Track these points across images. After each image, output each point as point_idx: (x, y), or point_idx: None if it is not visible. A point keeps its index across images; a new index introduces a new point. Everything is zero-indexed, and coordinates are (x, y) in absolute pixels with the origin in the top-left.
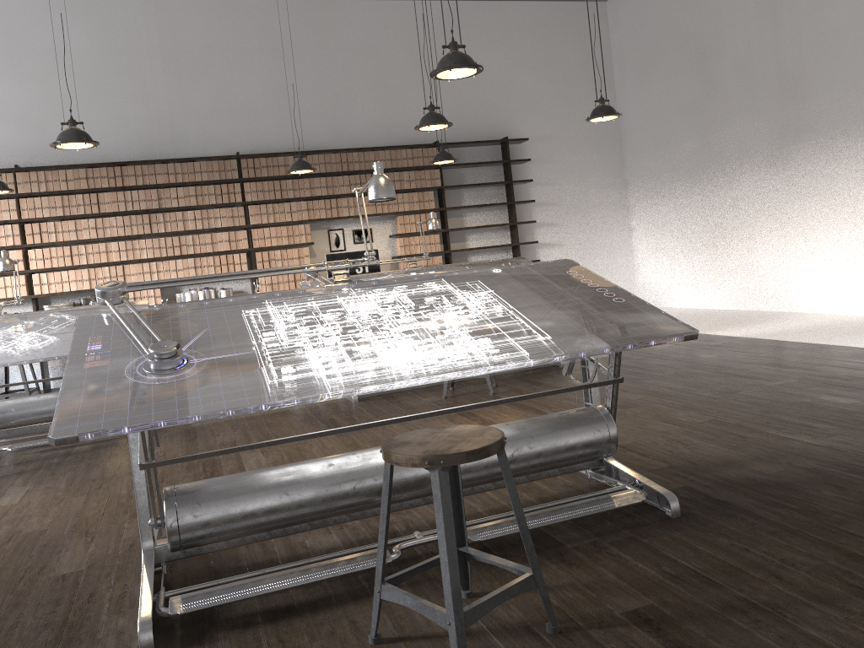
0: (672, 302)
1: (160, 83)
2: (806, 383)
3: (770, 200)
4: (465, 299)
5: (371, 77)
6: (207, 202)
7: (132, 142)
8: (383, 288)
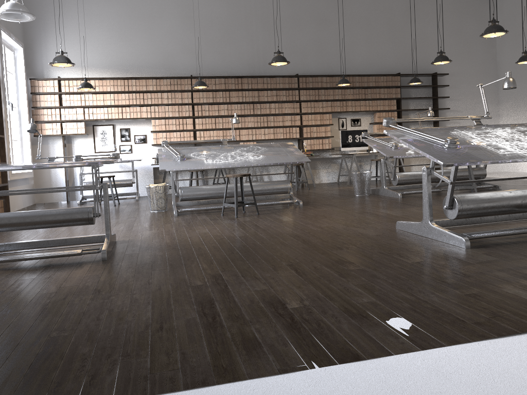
0: (525, 169)
1: (260, 35)
2: None
3: None
4: None
5: (365, 36)
6: (281, 99)
7: (244, 66)
8: (500, 127)
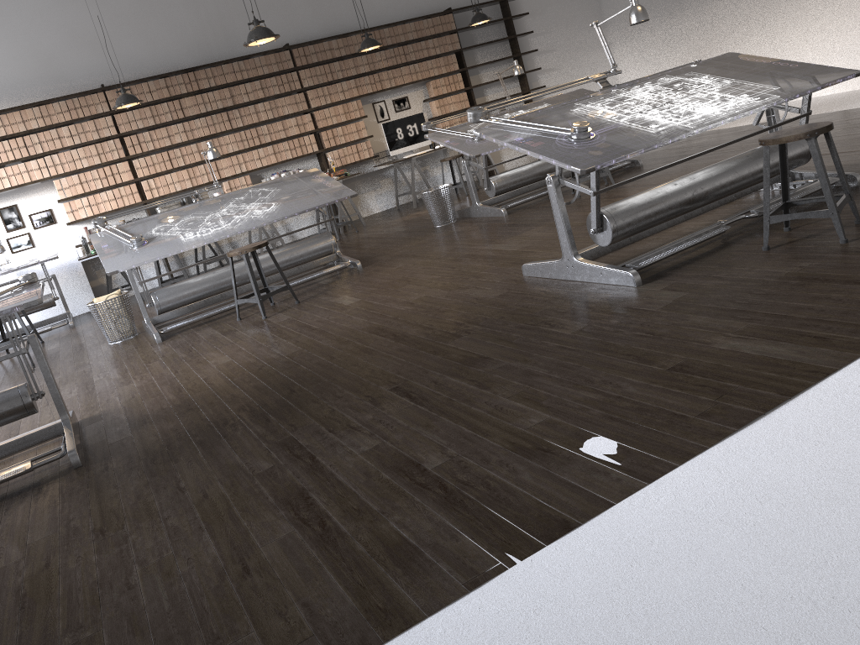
0: None
1: None
2: (850, 129)
3: (747, 14)
4: (700, 81)
5: None
6: (273, 93)
7: (192, 48)
8: (638, 85)
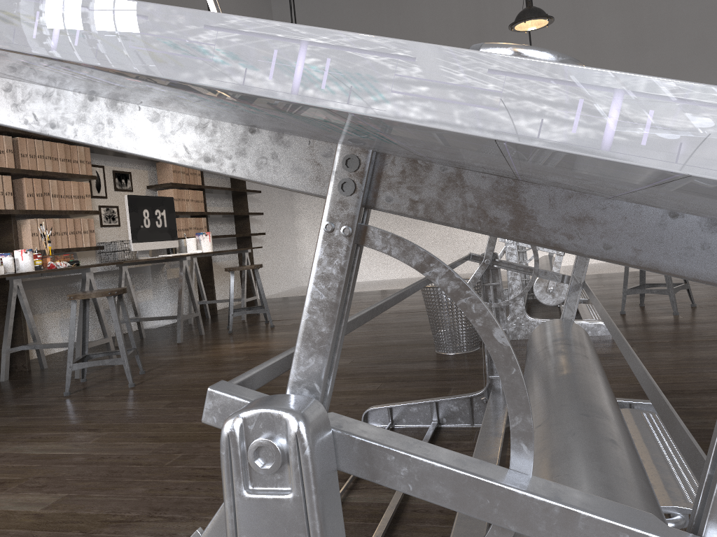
0: None
1: None
2: None
3: None
4: None
5: None
6: None
7: None
8: None
